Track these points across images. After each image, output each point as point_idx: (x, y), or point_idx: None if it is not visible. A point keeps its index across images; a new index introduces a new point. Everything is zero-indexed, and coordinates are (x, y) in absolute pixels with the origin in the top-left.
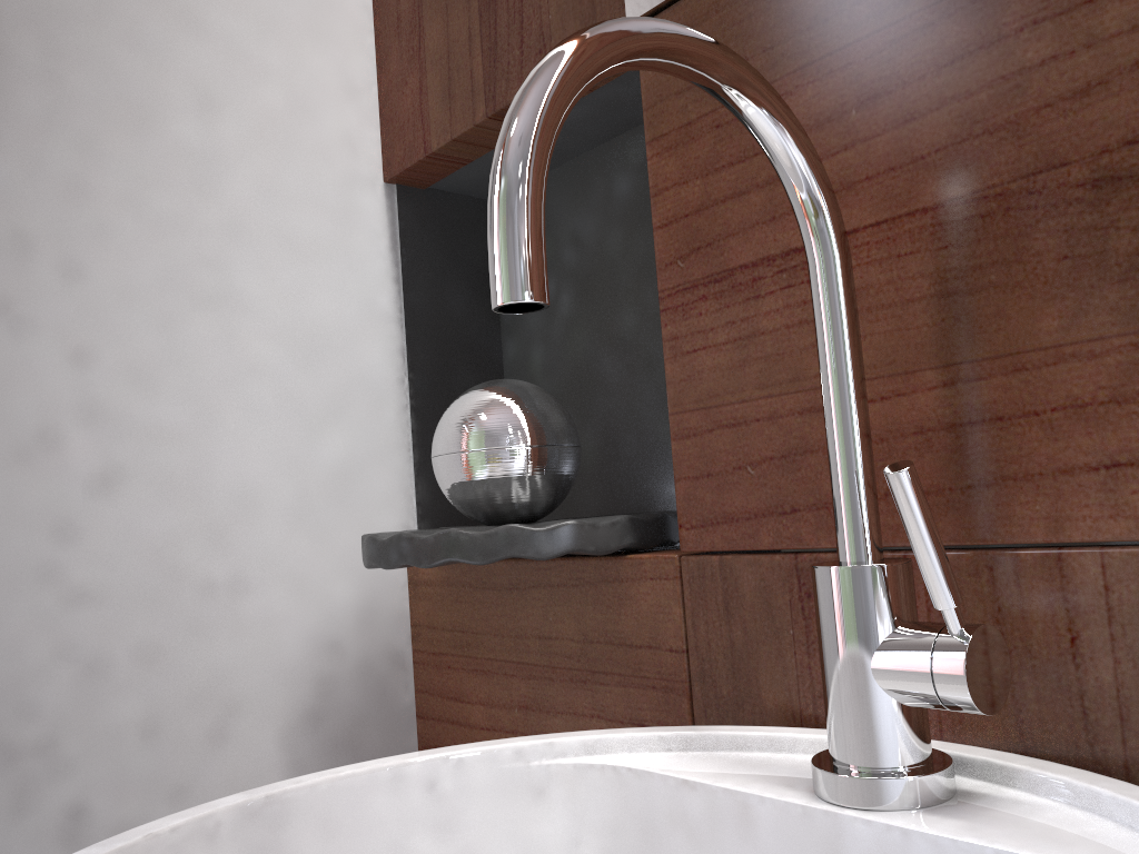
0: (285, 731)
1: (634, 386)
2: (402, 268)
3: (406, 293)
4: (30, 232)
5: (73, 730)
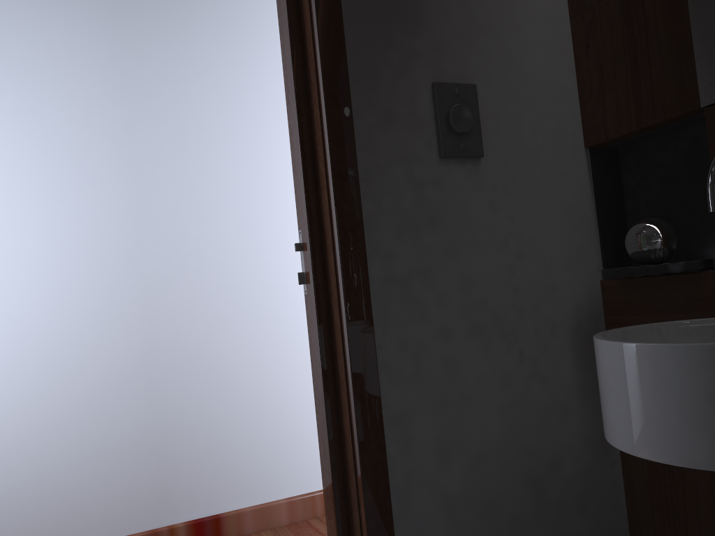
0: (569, 334)
1: (688, 216)
2: (592, 178)
3: (594, 187)
4: (496, 181)
5: (518, 328)
